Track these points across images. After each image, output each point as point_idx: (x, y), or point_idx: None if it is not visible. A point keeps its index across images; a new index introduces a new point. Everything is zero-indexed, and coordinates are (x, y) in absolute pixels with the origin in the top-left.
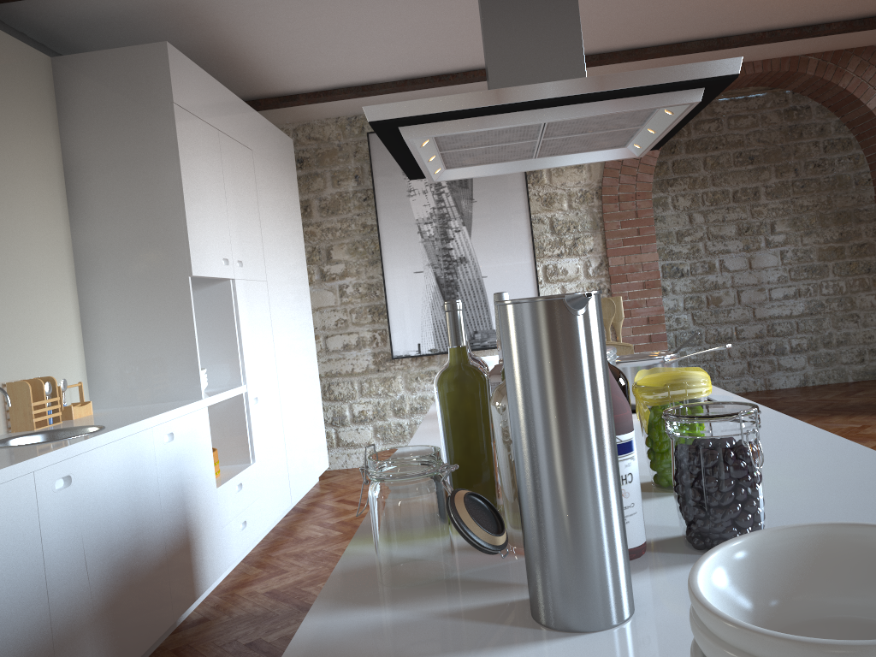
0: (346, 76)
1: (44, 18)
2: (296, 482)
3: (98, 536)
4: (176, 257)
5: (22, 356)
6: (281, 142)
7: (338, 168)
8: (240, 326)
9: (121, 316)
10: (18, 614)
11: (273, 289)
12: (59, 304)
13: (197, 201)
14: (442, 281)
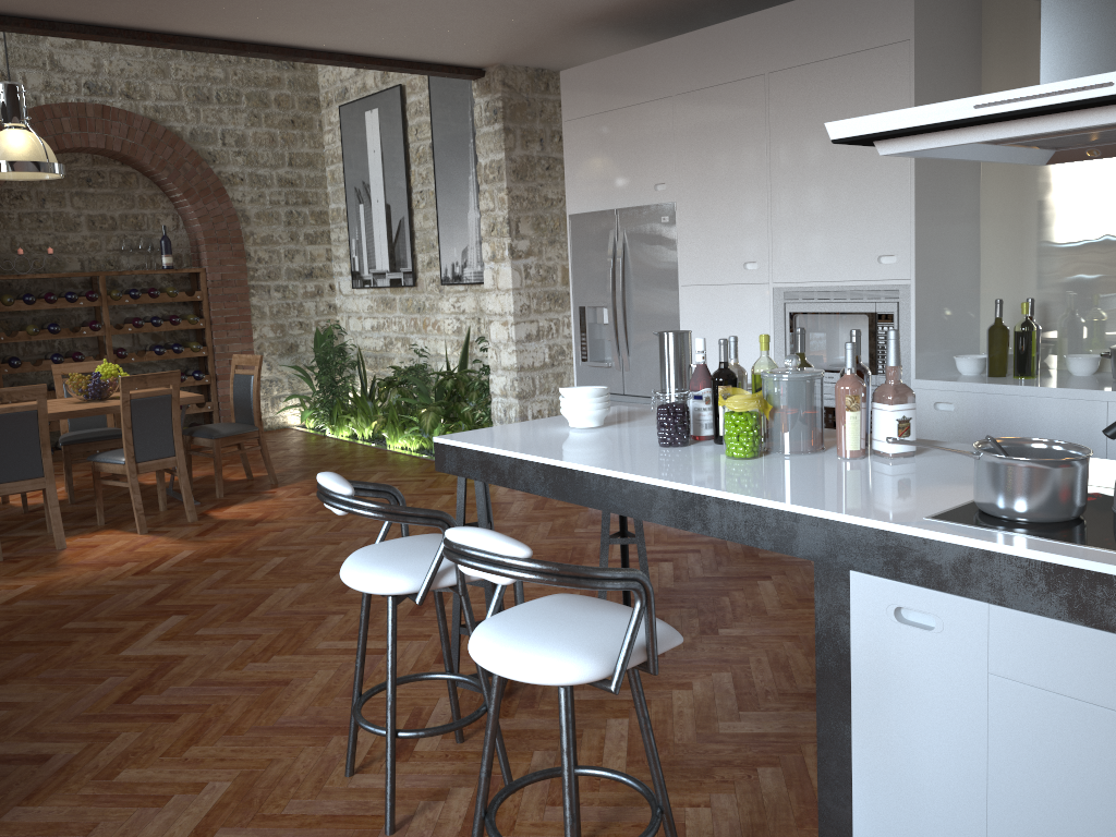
0: None
1: None
2: None
3: None
4: None
5: None
6: None
7: None
8: None
9: None
10: None
11: None
12: None
13: None
14: None
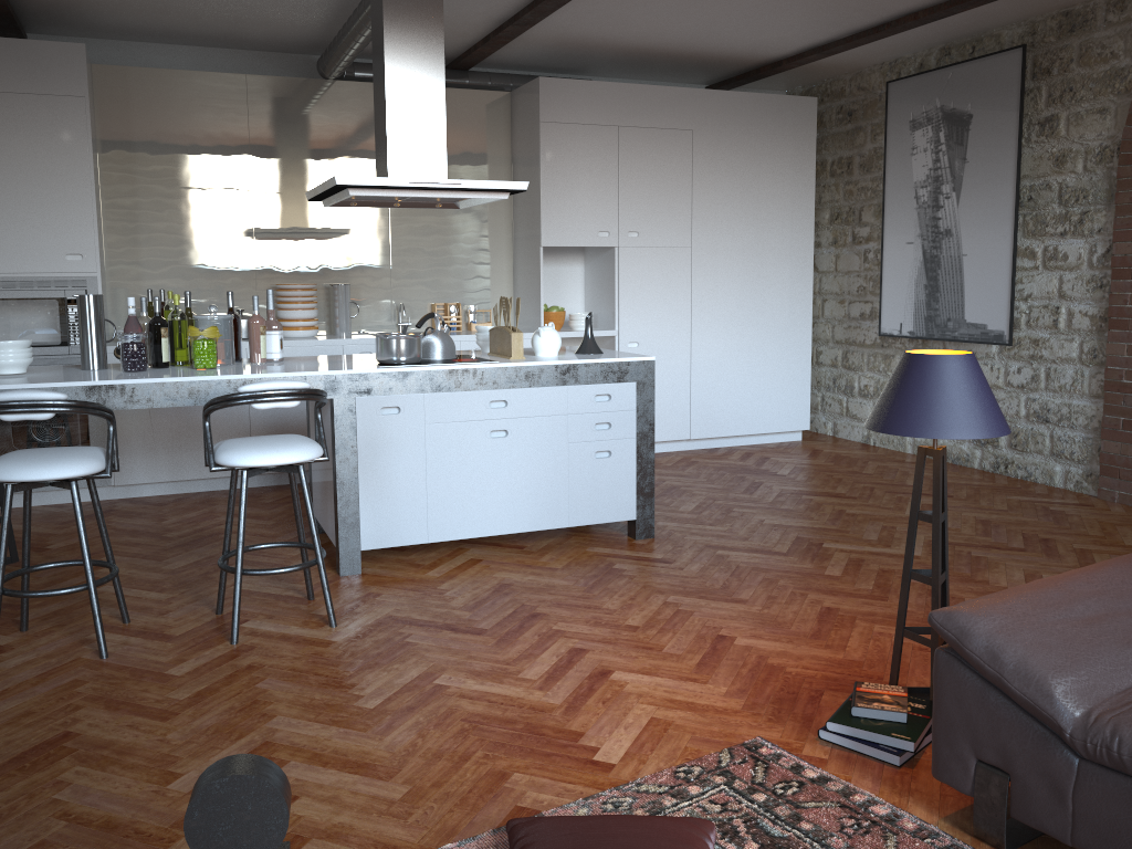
0: (790, 43)
1: (517, 62)
2: (707, 424)
3: None
4: (537, 232)
5: (451, 289)
6: (779, 107)
7: (877, 120)
8: (619, 284)
9: (522, 270)
10: None
11: (705, 254)
12: (491, 259)
13: (562, 191)
14: (927, 255)
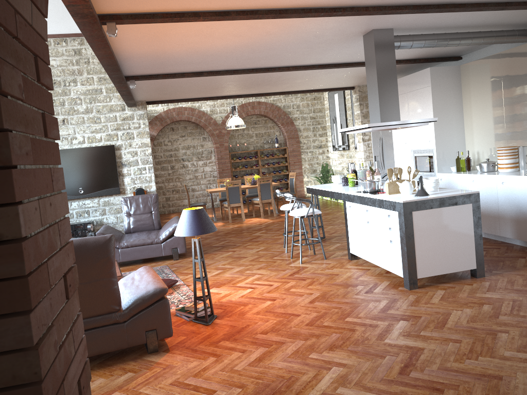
0: None
1: None
2: None
3: (514, 201)
4: None
5: None
6: None
7: None
8: None
9: None
10: (490, 204)
11: None
12: None
13: None
14: None
